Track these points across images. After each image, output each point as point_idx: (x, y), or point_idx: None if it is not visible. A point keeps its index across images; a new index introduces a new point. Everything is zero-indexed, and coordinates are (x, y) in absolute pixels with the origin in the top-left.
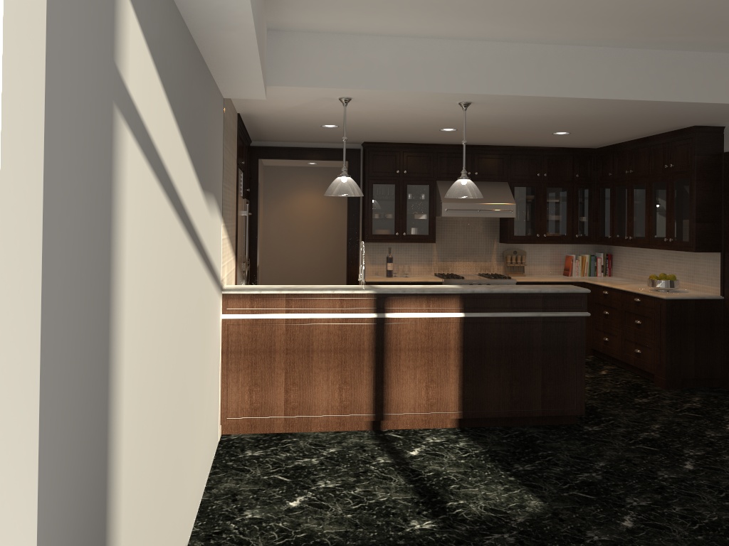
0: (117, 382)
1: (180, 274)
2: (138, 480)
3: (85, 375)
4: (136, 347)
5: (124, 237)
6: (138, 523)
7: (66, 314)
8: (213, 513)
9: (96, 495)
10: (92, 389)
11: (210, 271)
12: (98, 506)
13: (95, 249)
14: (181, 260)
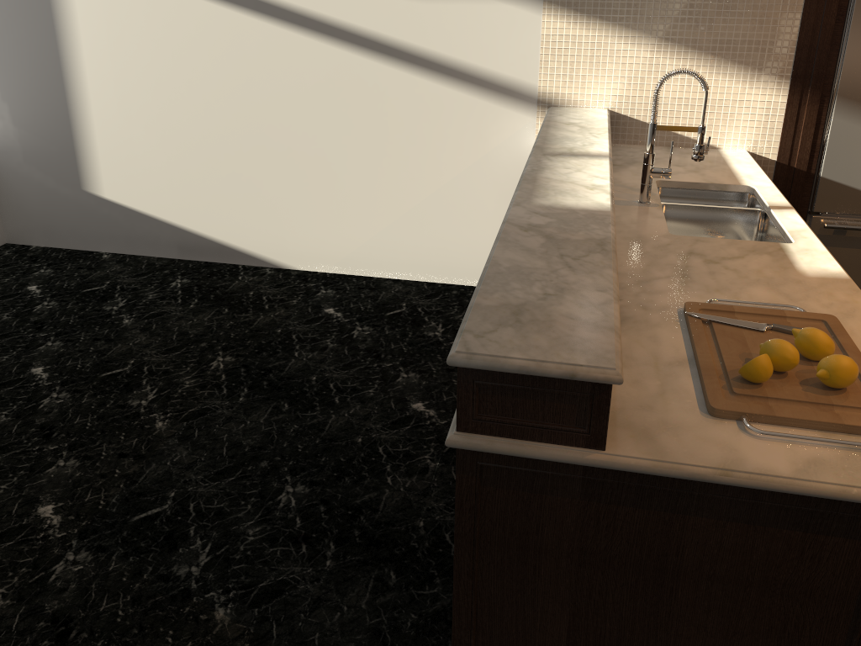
0: (75, 76)
1: (228, 45)
2: (125, 140)
3: (33, 60)
4: (106, 68)
5: (73, 7)
6: (129, 163)
7: (8, 32)
8: (341, 279)
9: (56, 113)
10: (42, 68)
11: (417, 65)
12: (60, 119)
13: (32, 10)
14: (229, 34)
